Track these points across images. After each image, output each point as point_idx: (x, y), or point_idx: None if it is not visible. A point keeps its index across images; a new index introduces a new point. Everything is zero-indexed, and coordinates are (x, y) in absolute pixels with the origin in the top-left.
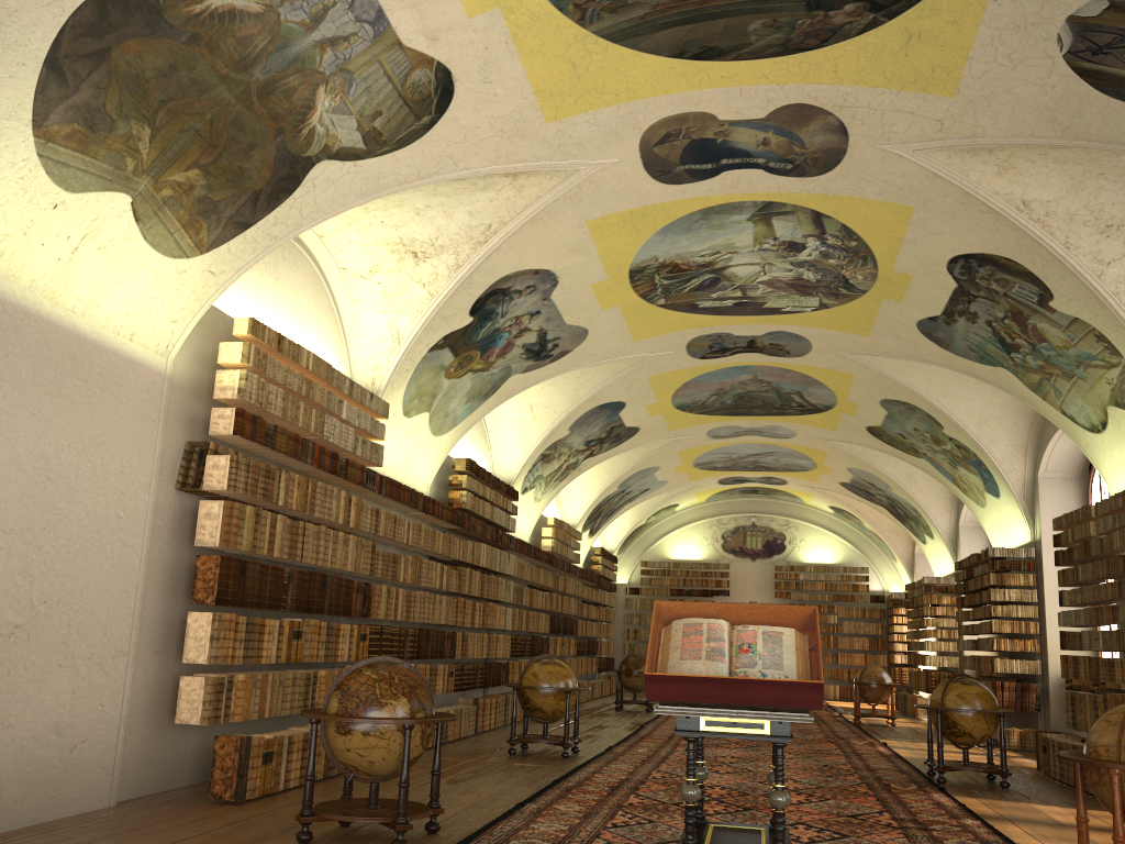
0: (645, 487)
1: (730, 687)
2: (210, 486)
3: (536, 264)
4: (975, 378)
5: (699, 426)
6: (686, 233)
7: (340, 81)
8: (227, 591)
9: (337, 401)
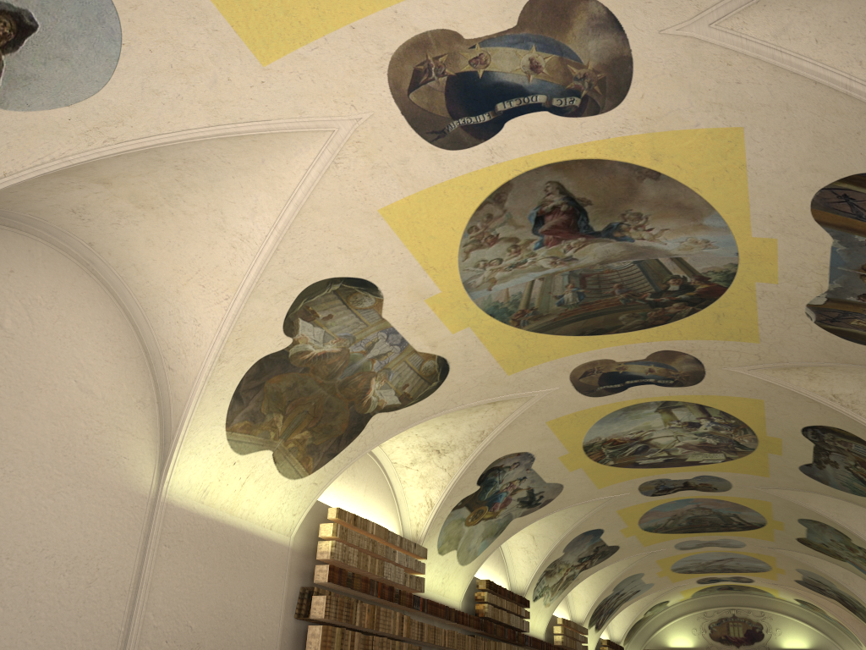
0: (636, 589)
1: None
2: (314, 615)
3: (517, 449)
4: (856, 504)
5: (666, 542)
6: (615, 422)
7: (383, 374)
8: None
9: (392, 551)
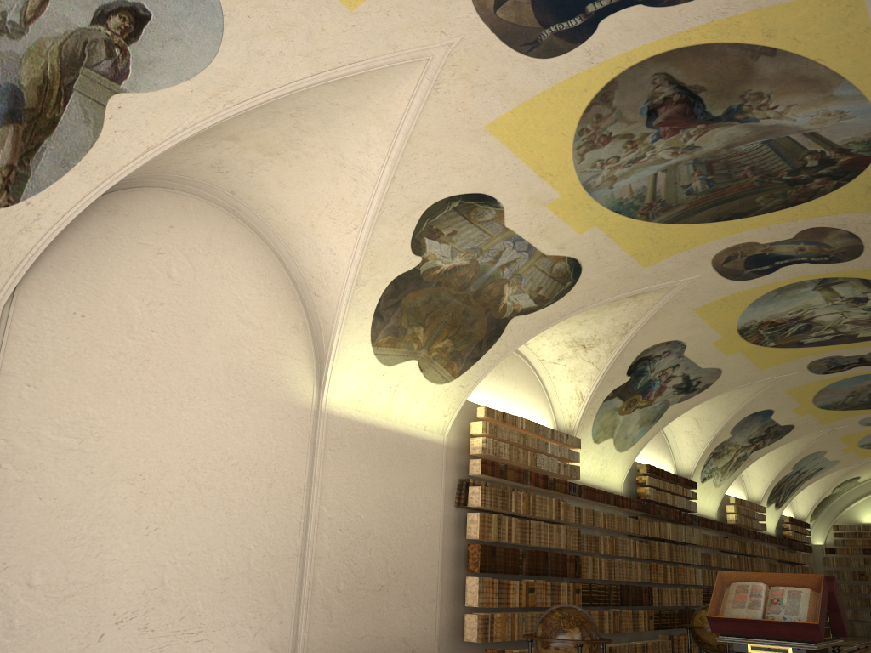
0: (819, 466)
1: (759, 625)
2: (471, 504)
3: (666, 338)
4: None
5: (848, 418)
6: (770, 303)
7: (515, 280)
8: (485, 564)
9: (544, 443)
